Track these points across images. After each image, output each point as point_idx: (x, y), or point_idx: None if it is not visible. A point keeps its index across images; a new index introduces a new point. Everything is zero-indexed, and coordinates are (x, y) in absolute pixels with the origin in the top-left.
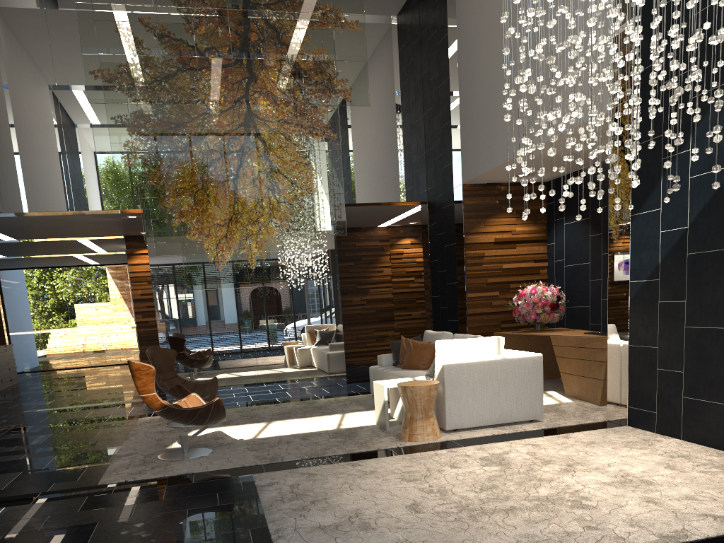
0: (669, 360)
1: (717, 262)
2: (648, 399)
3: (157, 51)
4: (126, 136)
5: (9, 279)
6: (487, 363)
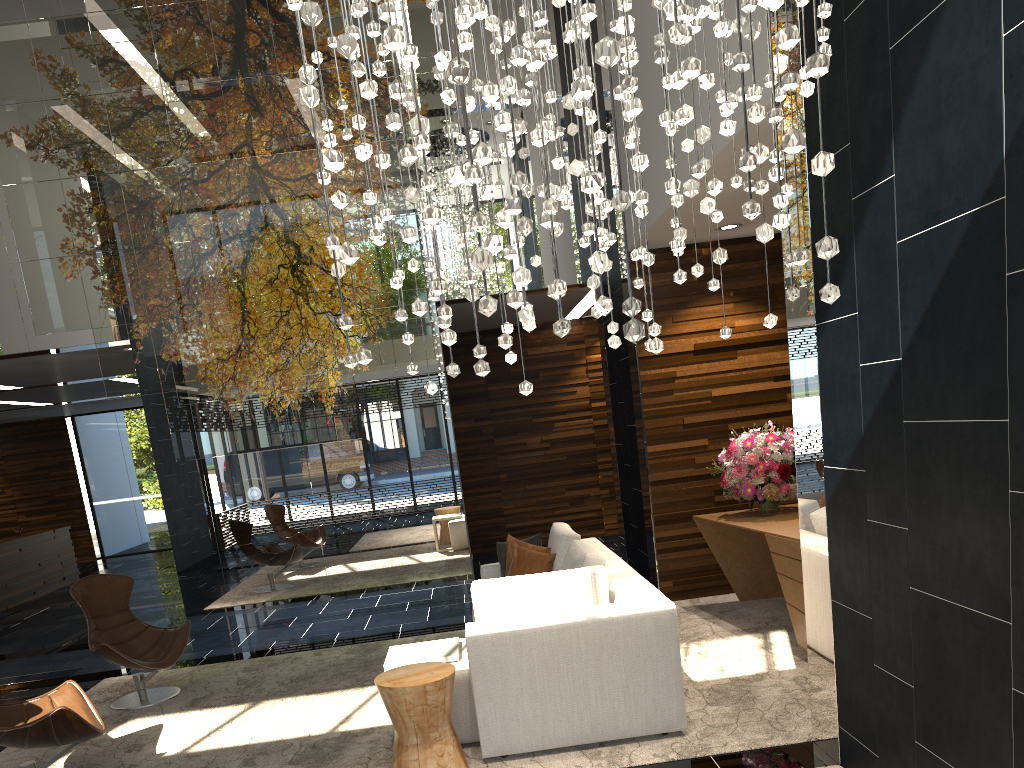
0: (890, 652)
1: (954, 450)
2: (865, 723)
3: (99, 87)
4: (63, 231)
5: (88, 428)
6: (557, 629)
